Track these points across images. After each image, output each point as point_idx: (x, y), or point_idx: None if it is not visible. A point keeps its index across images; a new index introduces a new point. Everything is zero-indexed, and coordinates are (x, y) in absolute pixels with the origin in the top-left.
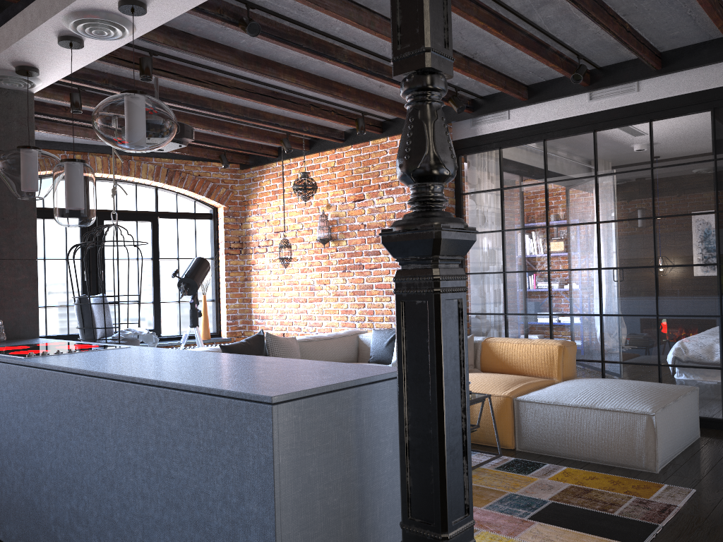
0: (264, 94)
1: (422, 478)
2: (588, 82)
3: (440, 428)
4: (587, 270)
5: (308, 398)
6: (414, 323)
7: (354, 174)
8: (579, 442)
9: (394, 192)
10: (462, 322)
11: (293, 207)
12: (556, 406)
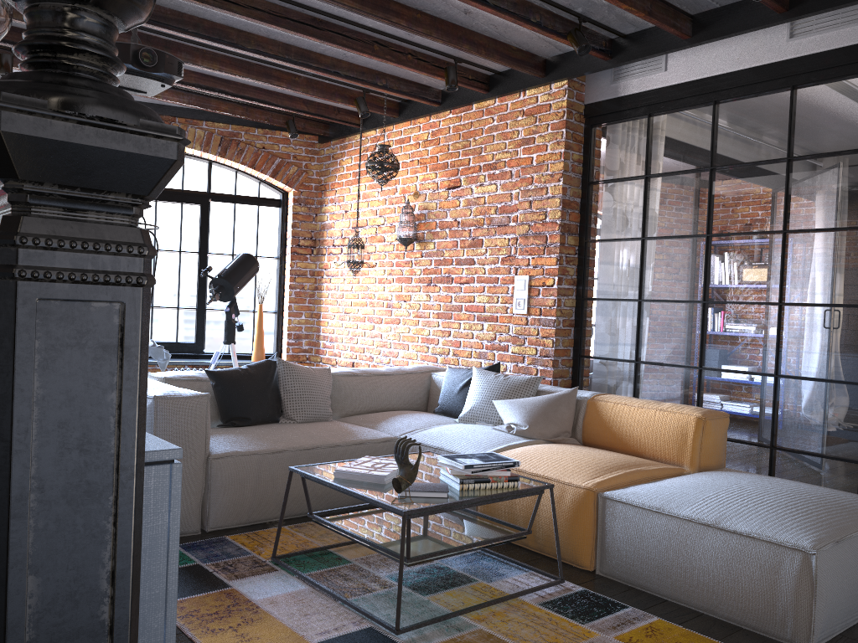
0: (299, 20)
1: None
2: (785, 5)
3: None
4: (762, 305)
5: None
6: None
7: (451, 151)
8: (688, 579)
9: (498, 177)
10: (121, 362)
11: (375, 195)
12: (660, 516)
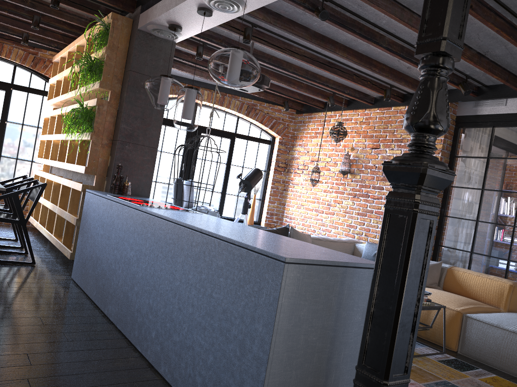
0: (322, 62)
1: (377, 338)
2: None
3: (397, 306)
4: None
5: (310, 265)
6: (394, 230)
7: (376, 129)
8: (510, 360)
9: (403, 146)
10: (430, 237)
11: (327, 146)
12: (497, 328)
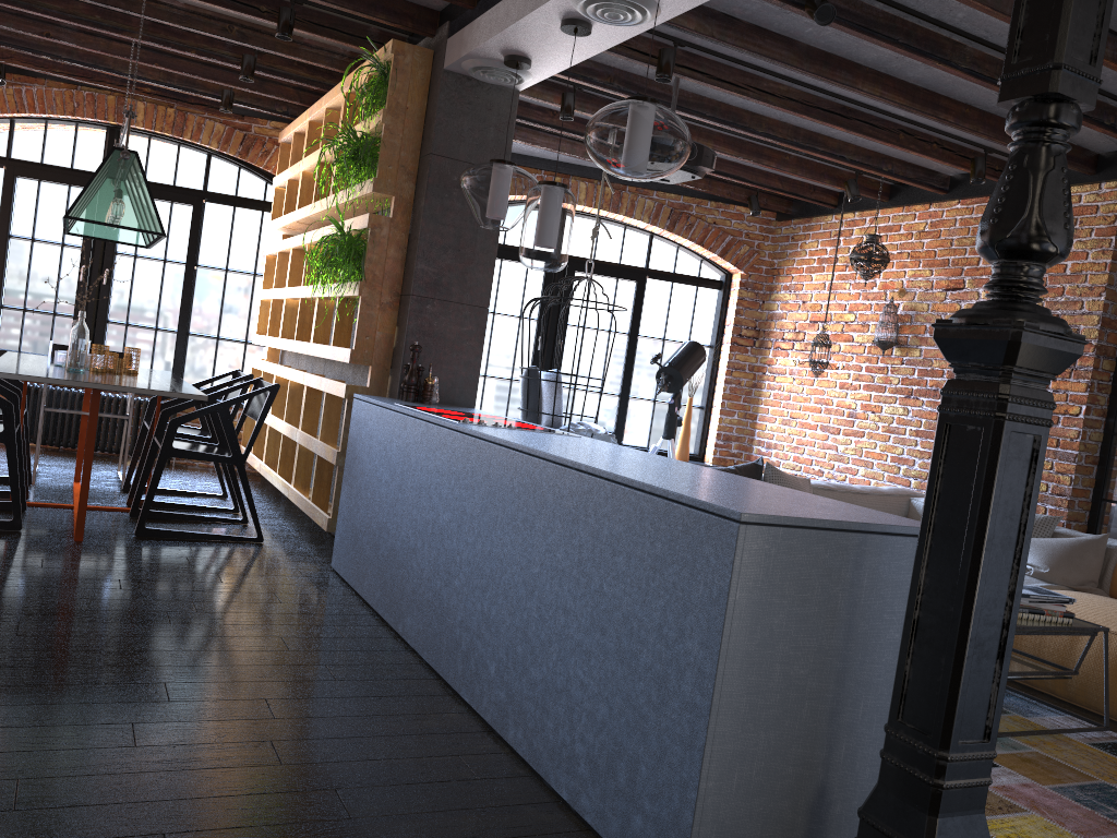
0: (829, 109)
1: (927, 670)
2: None
3: (966, 607)
4: None
5: (790, 528)
6: (958, 457)
7: (954, 247)
8: None
9: None
10: (1033, 470)
11: (845, 287)
12: None
